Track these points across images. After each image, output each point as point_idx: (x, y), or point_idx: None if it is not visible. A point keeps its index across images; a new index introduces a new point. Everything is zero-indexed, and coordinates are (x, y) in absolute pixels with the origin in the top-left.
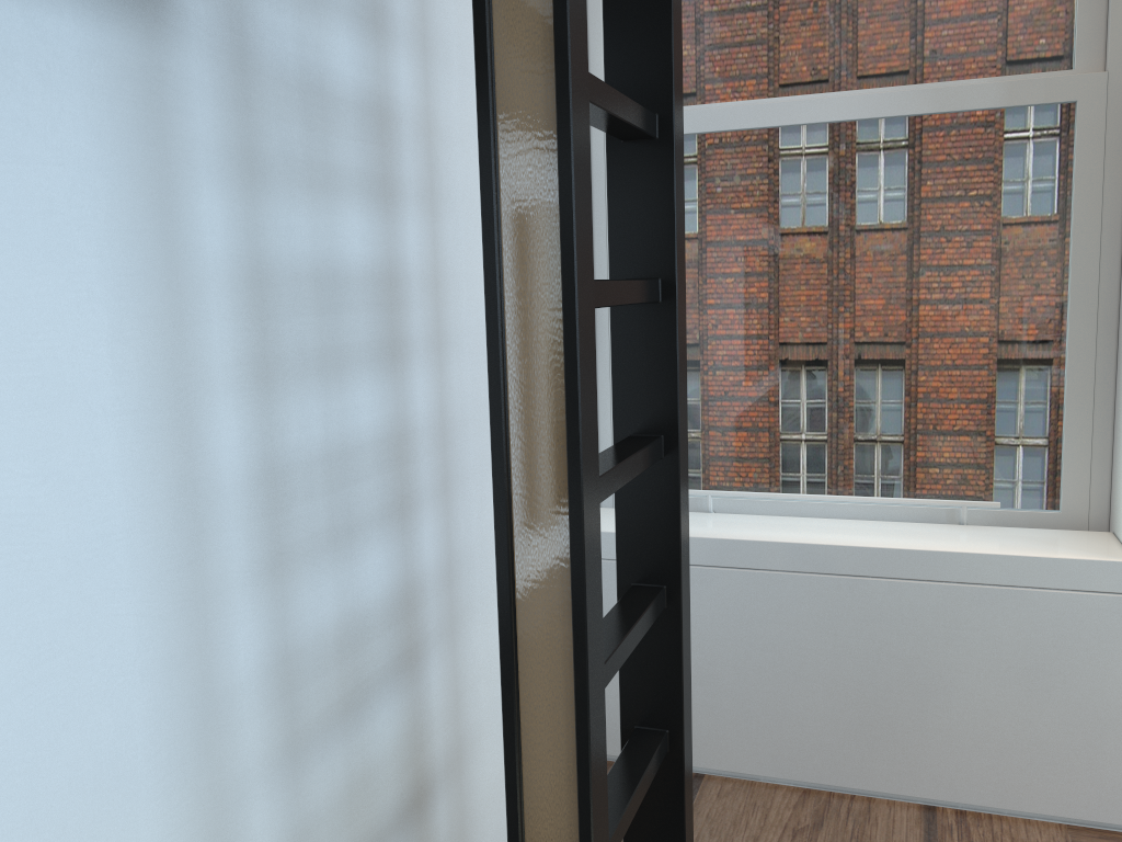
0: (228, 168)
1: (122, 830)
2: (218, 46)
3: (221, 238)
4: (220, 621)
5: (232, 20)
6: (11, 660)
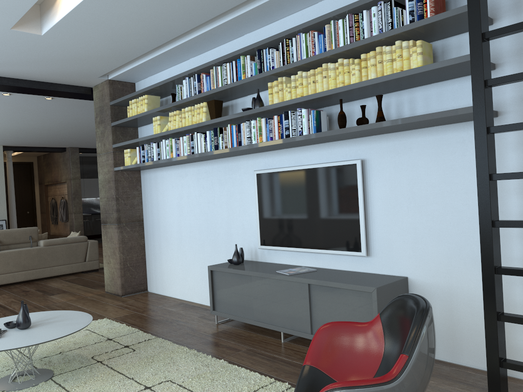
0: (518, 146)
1: (477, 269)
2: (517, 121)
3: (515, 161)
4: (508, 242)
5: (522, 113)
6: (457, 230)
